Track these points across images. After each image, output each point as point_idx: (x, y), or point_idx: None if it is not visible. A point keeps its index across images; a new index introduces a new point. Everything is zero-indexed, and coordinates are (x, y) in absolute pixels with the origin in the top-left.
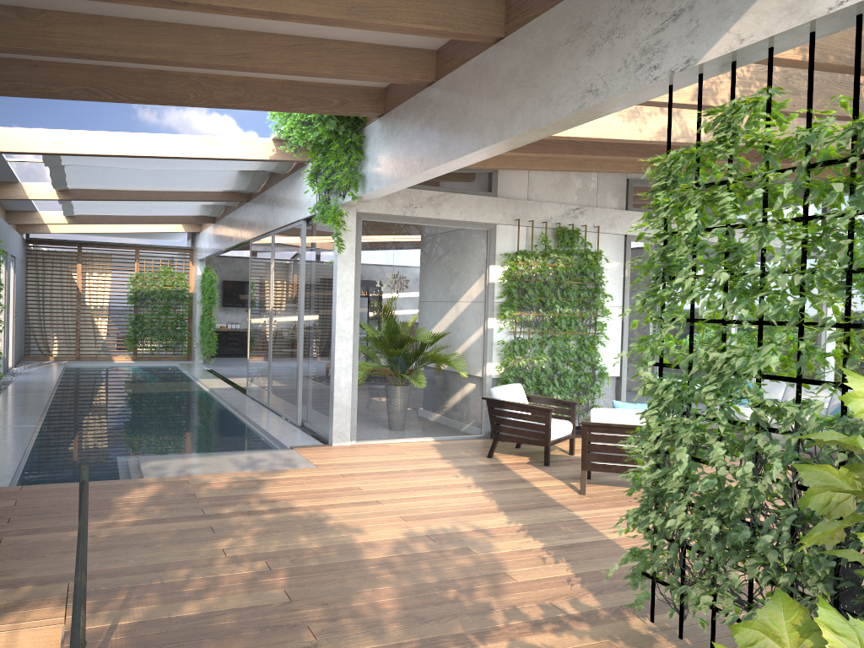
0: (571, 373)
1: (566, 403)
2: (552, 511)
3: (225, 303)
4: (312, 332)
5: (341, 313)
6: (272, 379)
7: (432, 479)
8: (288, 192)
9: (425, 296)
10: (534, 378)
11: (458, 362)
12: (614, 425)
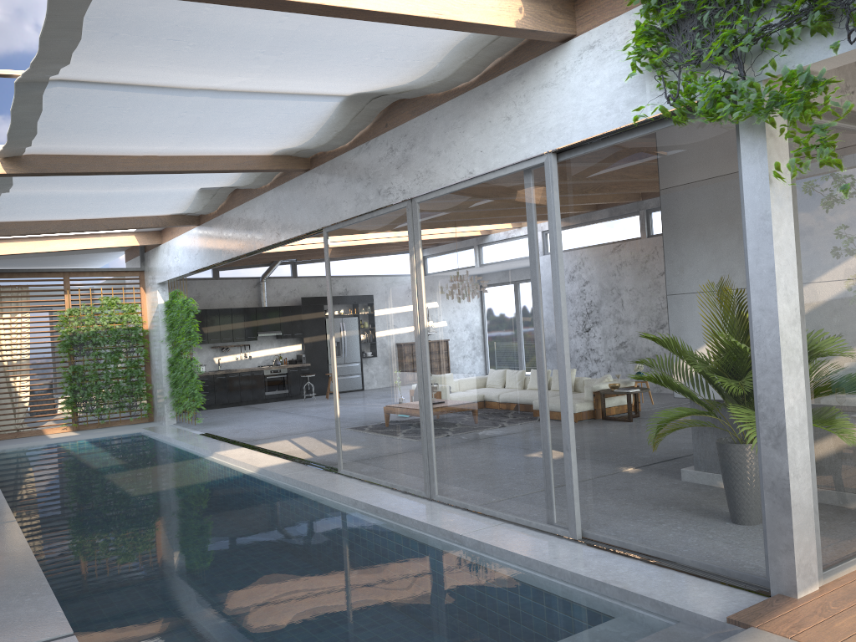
0: None
1: None
2: None
3: None
4: (604, 360)
5: (783, 311)
6: (443, 450)
7: None
8: (472, 119)
9: None
10: None
11: None
12: None
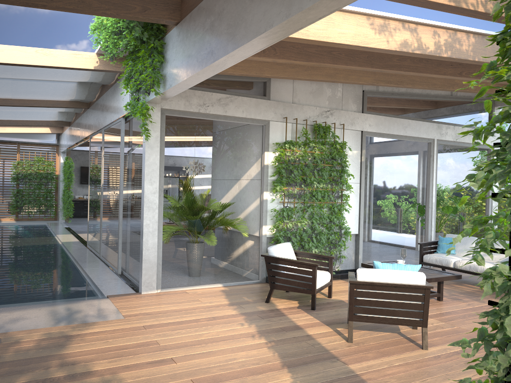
0: (325, 232)
1: (325, 258)
2: (329, 365)
3: (82, 181)
4: (129, 202)
5: (148, 188)
6: (102, 237)
7: (221, 329)
8: (112, 98)
9: (216, 175)
10: (298, 236)
11: (241, 225)
12: (378, 284)
